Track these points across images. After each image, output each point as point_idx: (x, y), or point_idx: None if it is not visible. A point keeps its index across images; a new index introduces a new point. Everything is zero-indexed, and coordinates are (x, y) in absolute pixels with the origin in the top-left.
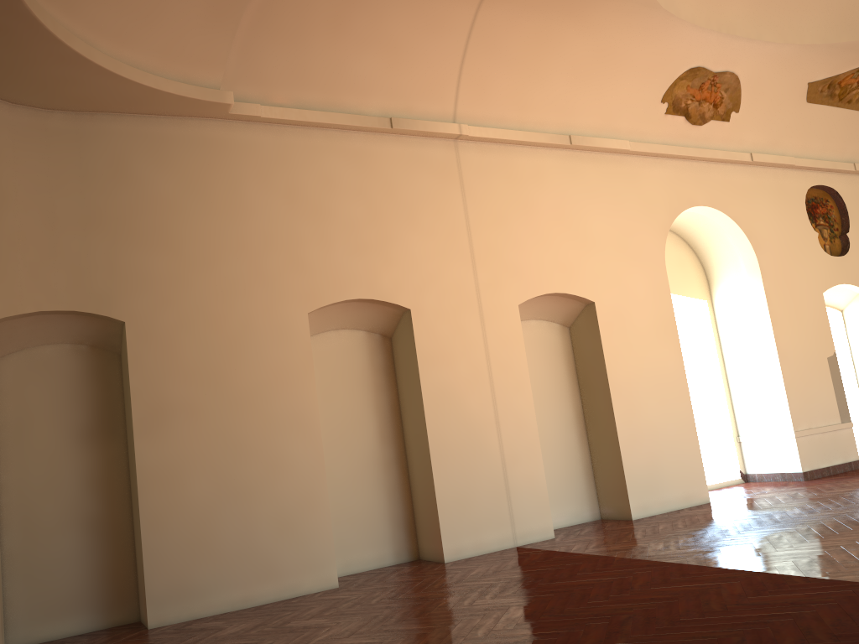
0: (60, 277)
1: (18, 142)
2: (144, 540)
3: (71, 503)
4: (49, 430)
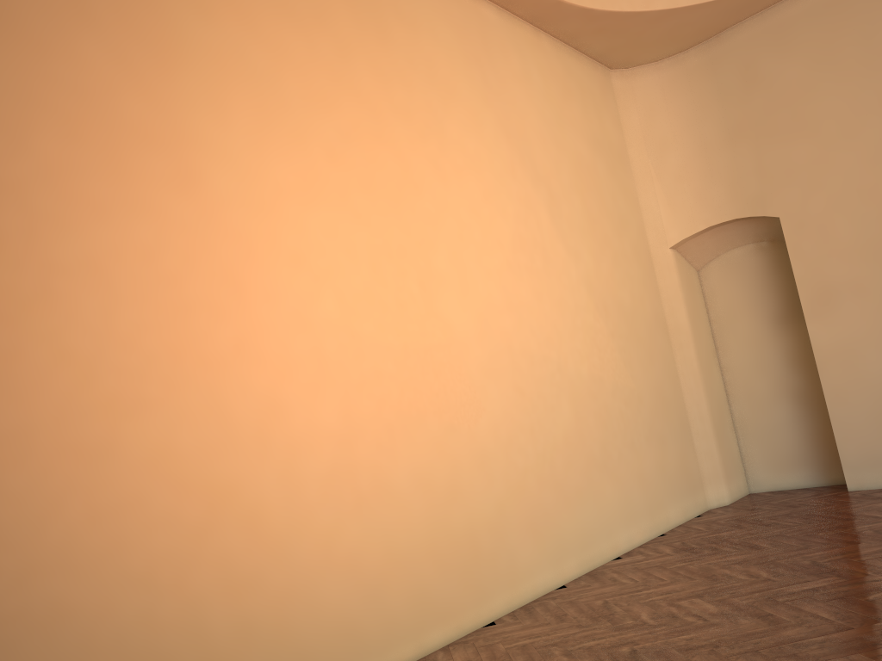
0: (720, 193)
1: (667, 92)
2: (830, 412)
3: (778, 379)
4: (749, 320)
